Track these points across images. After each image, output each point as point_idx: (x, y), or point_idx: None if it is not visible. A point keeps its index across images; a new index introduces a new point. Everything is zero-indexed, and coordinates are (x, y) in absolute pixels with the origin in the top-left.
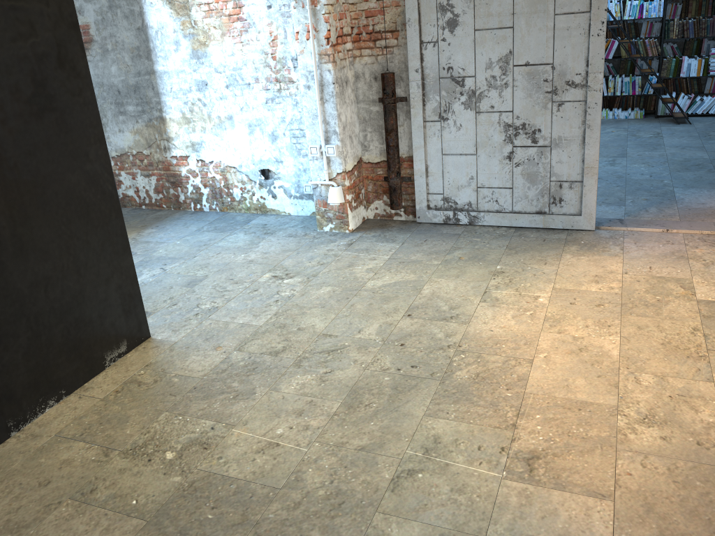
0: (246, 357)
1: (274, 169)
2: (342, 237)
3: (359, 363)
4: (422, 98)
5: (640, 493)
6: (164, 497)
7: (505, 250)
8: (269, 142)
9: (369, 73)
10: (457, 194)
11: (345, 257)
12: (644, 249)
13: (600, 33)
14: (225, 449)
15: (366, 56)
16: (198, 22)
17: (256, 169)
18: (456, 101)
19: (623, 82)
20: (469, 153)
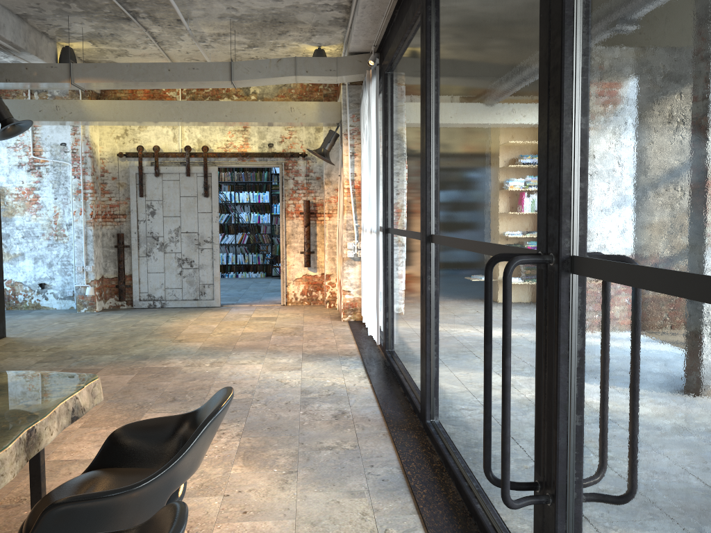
0: (61, 336)
1: (49, 283)
2: (93, 313)
3: (115, 334)
4: (137, 245)
5: (212, 341)
6: (49, 354)
7: (178, 312)
8: (47, 267)
9: (110, 233)
10: (155, 292)
11: (97, 317)
12: (239, 309)
13: (216, 221)
14: (67, 347)
15: (109, 225)
16: (9, 203)
17: (36, 283)
18: (154, 247)
19: (253, 256)
20: (161, 272)
